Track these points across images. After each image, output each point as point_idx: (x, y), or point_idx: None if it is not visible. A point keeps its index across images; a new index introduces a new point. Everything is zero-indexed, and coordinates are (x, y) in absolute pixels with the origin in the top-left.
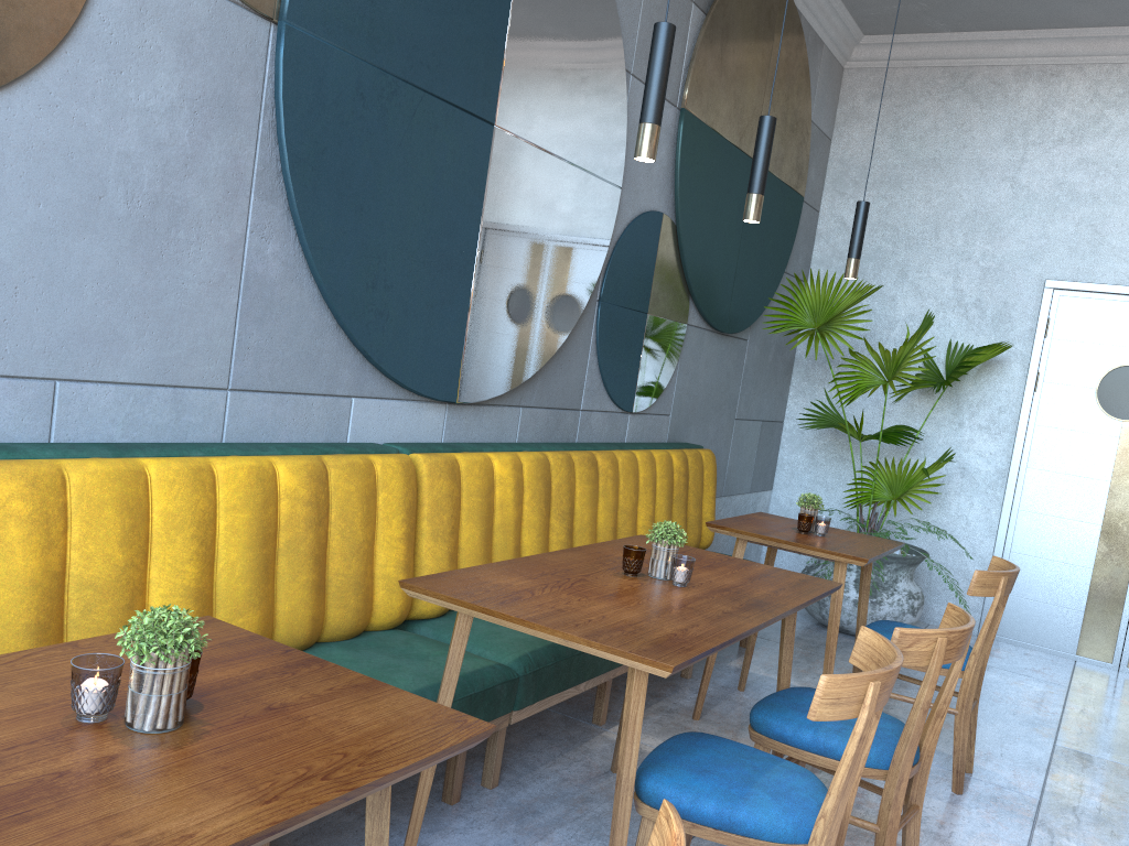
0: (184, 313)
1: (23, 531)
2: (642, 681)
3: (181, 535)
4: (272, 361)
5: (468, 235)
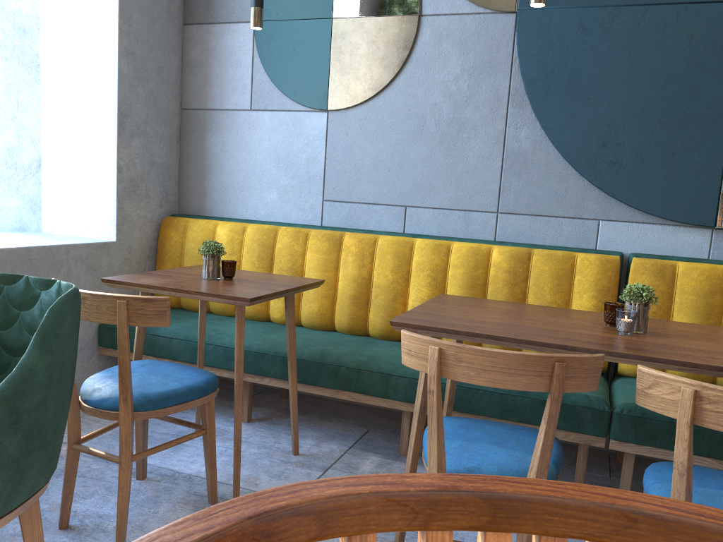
0: (468, 173)
1: (352, 258)
2: None
3: (422, 273)
4: (528, 197)
5: (716, 94)
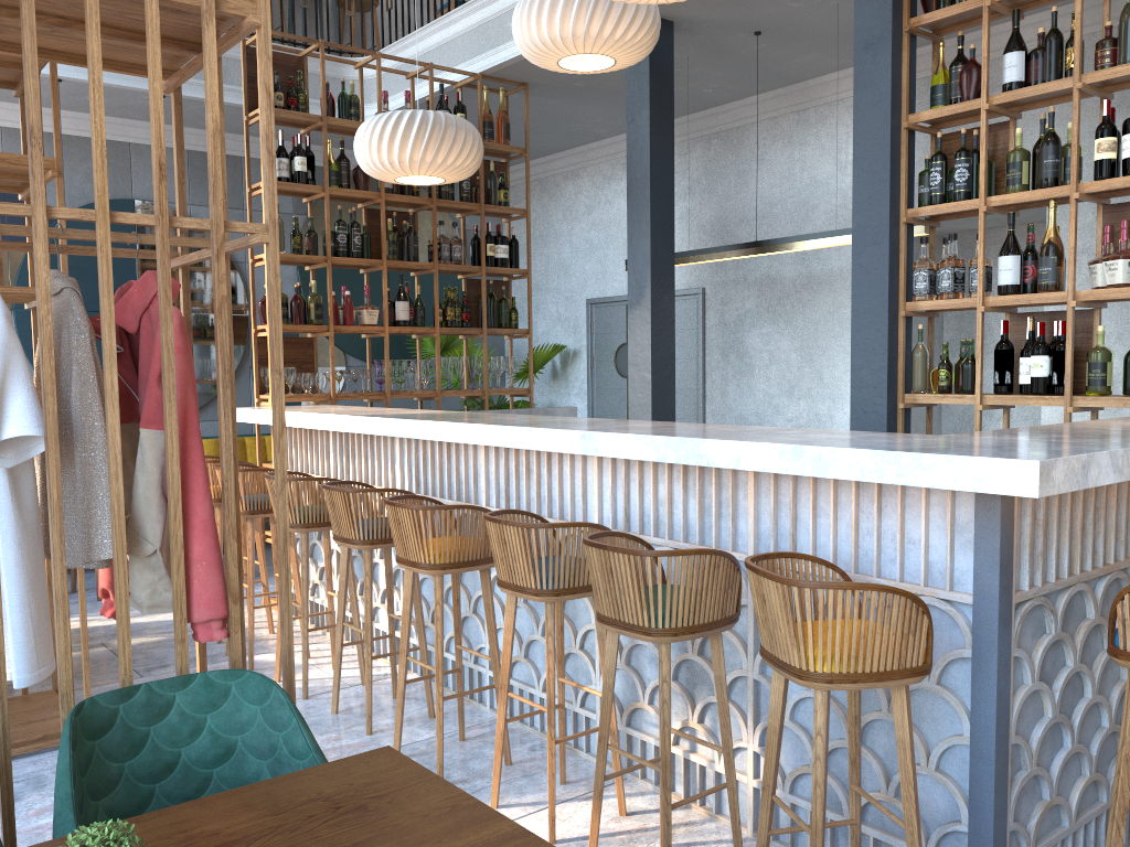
0: None
1: None
2: None
3: None
4: None
5: None
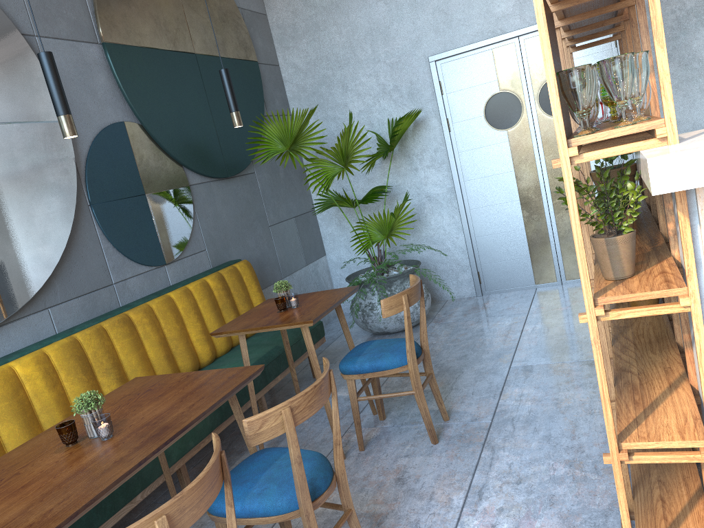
0: None
1: None
2: None
3: None
4: None
5: None
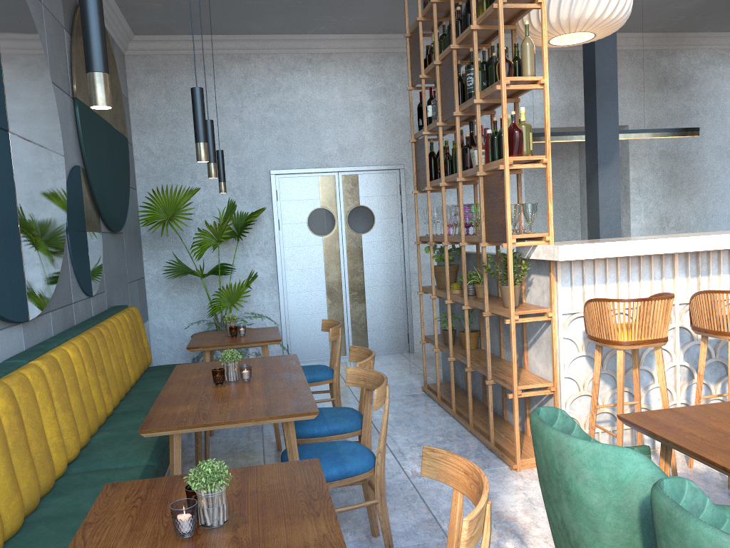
0: None
1: None
2: (293, 427)
3: None
4: None
5: (12, 208)
